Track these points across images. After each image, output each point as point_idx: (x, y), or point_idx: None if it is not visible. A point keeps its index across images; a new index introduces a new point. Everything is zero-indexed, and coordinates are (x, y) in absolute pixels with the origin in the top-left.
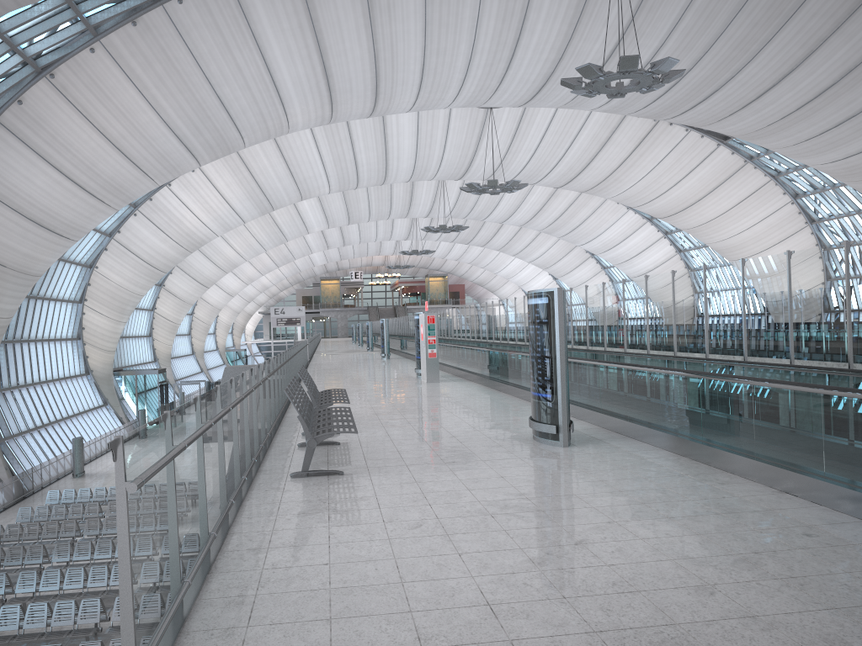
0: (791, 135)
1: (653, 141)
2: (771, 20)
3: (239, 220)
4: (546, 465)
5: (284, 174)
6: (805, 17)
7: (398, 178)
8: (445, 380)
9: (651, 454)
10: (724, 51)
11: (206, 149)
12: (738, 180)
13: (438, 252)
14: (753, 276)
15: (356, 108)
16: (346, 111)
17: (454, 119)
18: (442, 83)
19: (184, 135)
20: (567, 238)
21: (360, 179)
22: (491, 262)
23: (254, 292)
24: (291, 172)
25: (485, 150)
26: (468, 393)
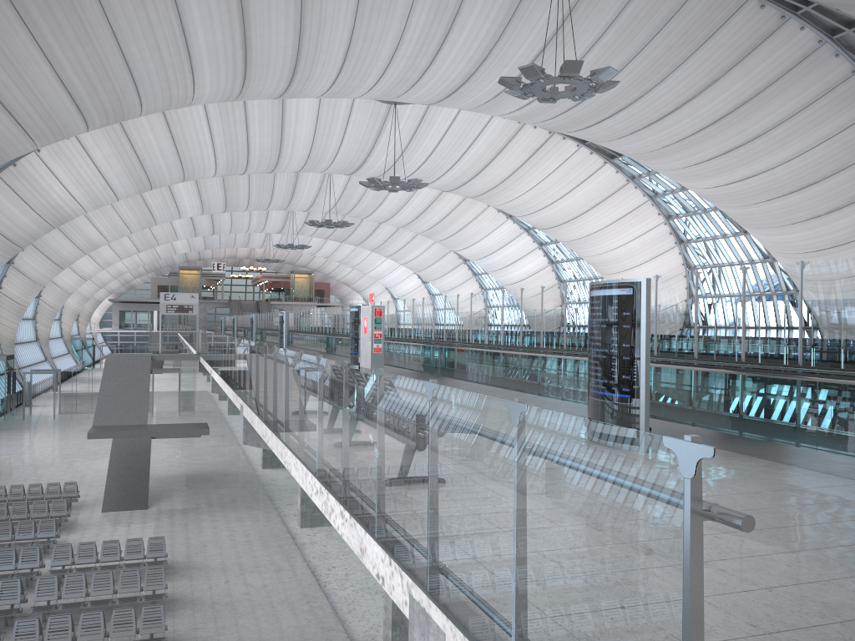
0: (682, 159)
1: (546, 153)
2: (684, 46)
3: (113, 197)
4: None
5: (170, 151)
6: (713, 46)
7: (289, 167)
8: None
9: (752, 462)
10: (637, 71)
11: (100, 112)
12: (619, 198)
13: (309, 248)
14: (816, 279)
15: (269, 86)
16: (257, 88)
17: (355, 111)
18: (363, 70)
19: (78, 94)
20: (446, 242)
21: (250, 164)
22: (361, 261)
23: (108, 277)
24: (177, 150)
25: (383, 146)
26: None
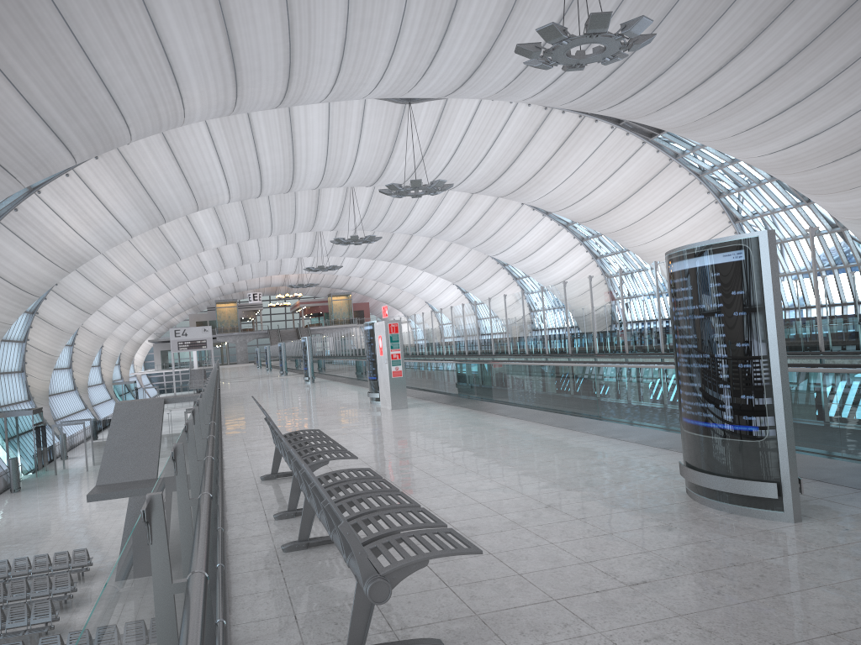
0: (732, 125)
1: (578, 140)
2: None
3: (125, 234)
4: (860, 582)
5: (178, 179)
6: None
7: (306, 184)
8: (413, 405)
9: None
10: (673, 29)
11: (83, 139)
12: (663, 179)
13: (343, 269)
14: None
15: (265, 92)
16: (253, 96)
17: (368, 115)
18: (365, 63)
19: (54, 120)
20: (481, 248)
21: (264, 185)
22: (397, 277)
23: (143, 318)
24: (185, 177)
25: (402, 150)
26: (466, 421)
